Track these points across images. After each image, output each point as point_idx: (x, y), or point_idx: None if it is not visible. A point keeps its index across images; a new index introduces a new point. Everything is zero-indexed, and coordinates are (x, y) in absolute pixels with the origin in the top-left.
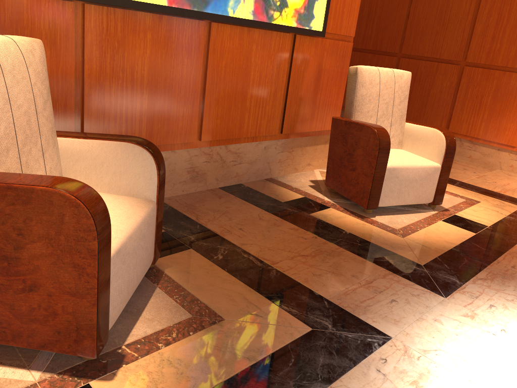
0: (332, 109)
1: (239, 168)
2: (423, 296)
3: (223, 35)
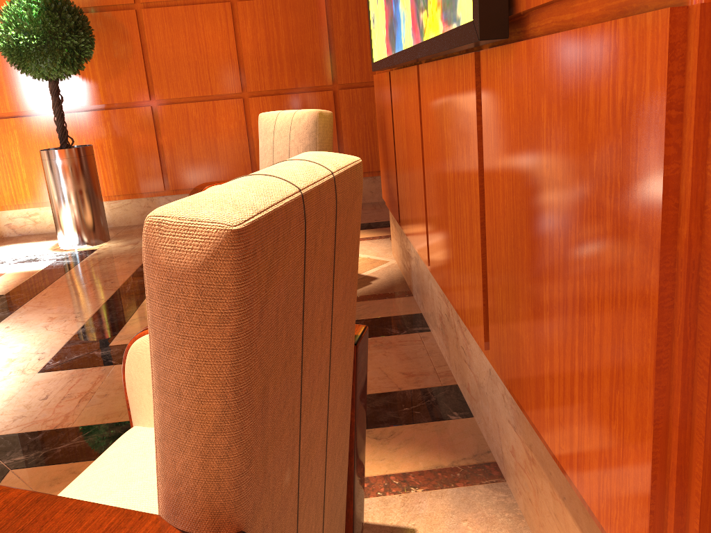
0: (603, 421)
1: (469, 376)
2: (7, 422)
3: (425, 84)
